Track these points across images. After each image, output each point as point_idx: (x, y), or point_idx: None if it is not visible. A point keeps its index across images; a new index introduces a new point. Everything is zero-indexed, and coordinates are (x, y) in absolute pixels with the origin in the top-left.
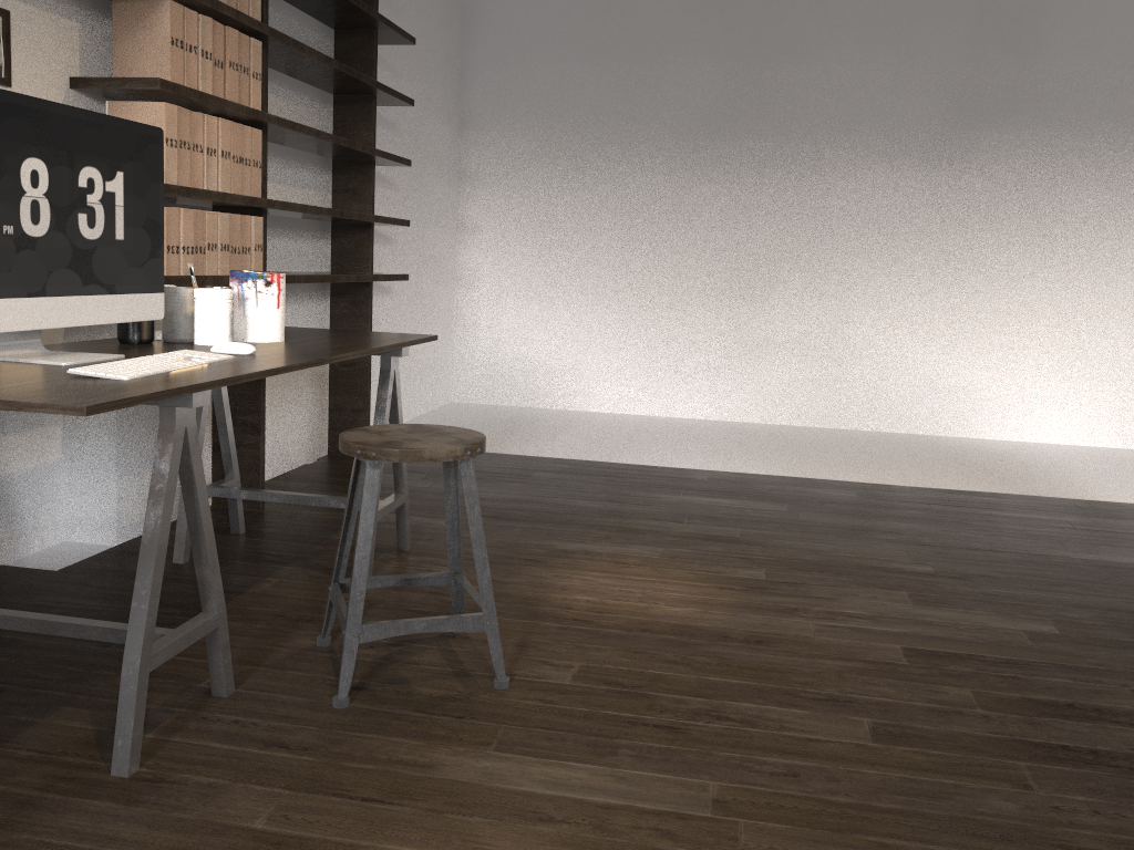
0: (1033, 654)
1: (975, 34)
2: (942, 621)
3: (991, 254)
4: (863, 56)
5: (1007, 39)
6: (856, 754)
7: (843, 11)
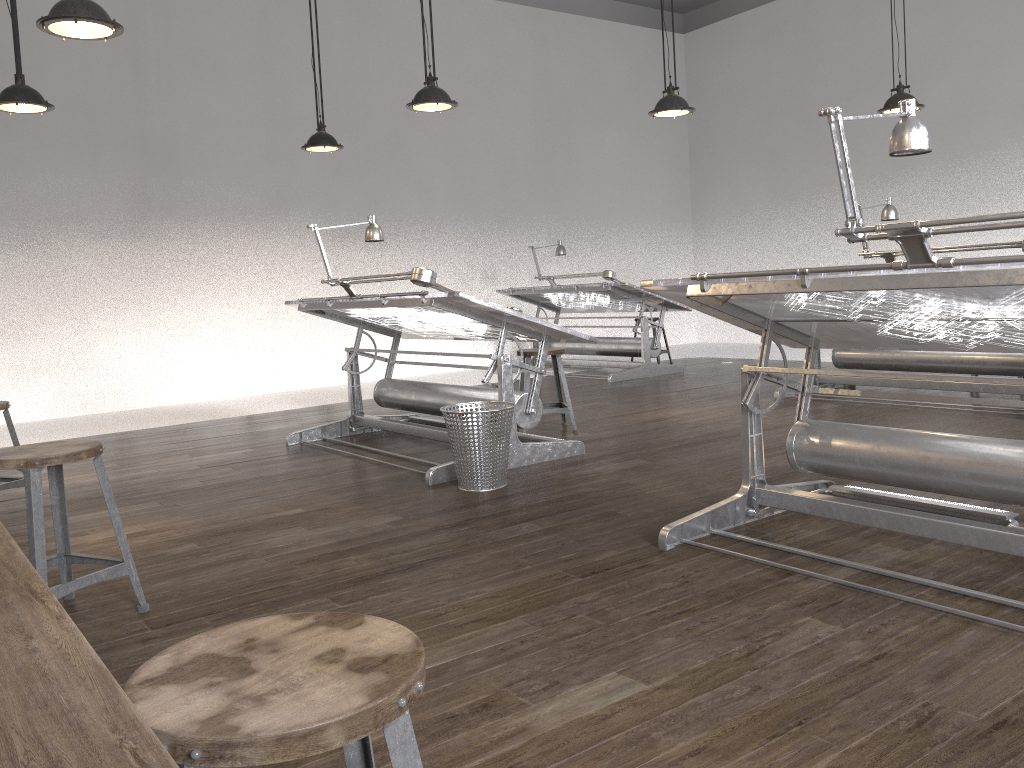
0: (249, 456)
1: (141, 162)
2: (209, 457)
3: (172, 292)
4: (72, 174)
5: (160, 166)
6: (201, 485)
7: (54, 144)
